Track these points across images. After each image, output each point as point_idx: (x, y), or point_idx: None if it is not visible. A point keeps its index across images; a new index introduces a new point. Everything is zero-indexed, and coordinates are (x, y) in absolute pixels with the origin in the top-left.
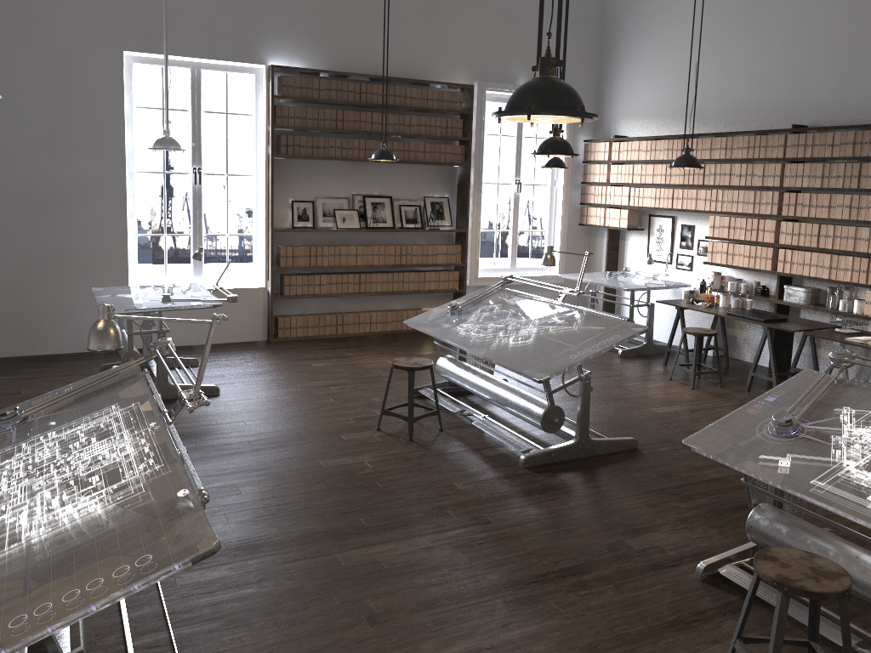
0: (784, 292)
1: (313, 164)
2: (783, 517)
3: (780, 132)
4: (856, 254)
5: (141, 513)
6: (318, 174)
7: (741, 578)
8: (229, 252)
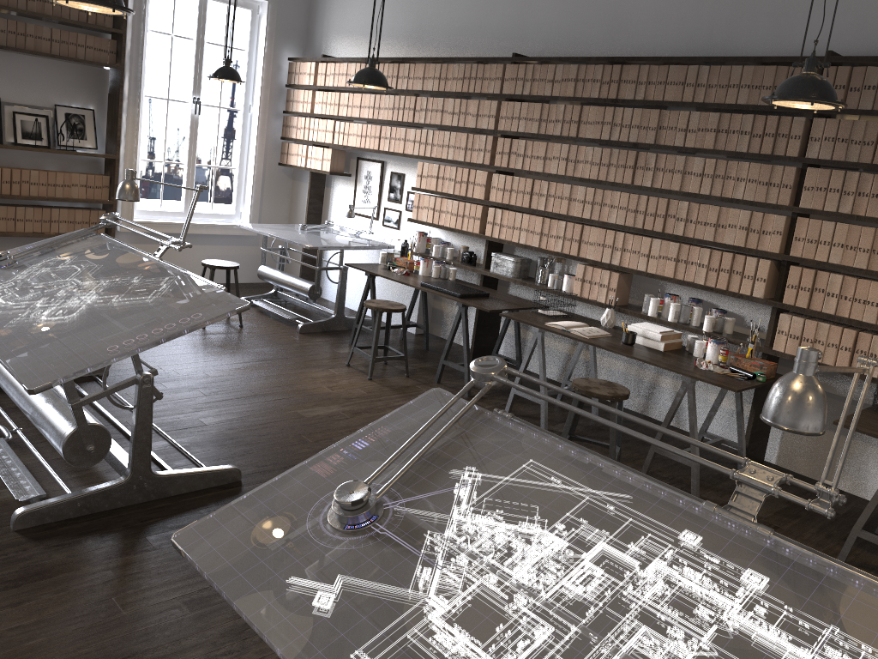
0: (492, 261)
1: None
2: None
3: (499, 61)
4: (570, 219)
5: None
6: None
7: None
8: None
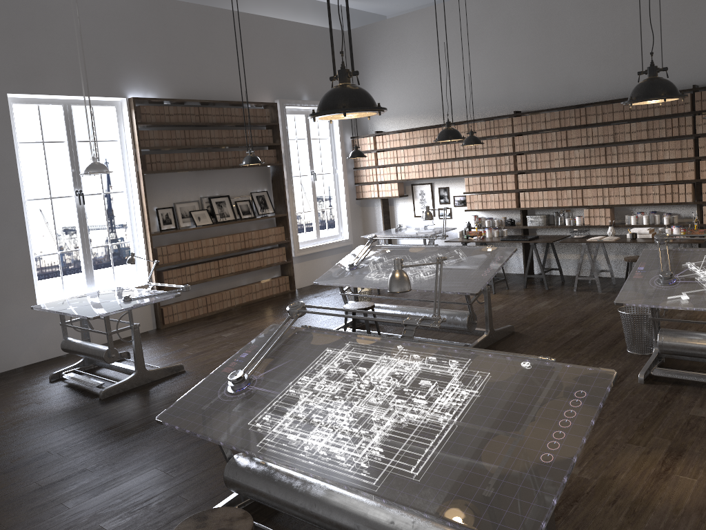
0: (527, 220)
1: (168, 176)
2: (679, 332)
3: (507, 116)
4: (573, 188)
5: (519, 380)
6: (173, 184)
7: (668, 374)
8: (53, 268)
